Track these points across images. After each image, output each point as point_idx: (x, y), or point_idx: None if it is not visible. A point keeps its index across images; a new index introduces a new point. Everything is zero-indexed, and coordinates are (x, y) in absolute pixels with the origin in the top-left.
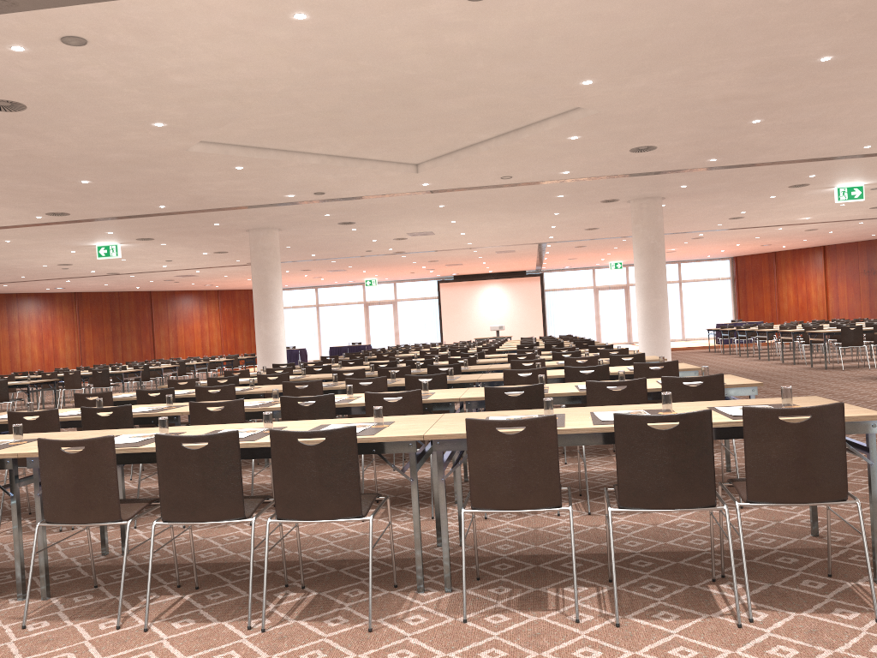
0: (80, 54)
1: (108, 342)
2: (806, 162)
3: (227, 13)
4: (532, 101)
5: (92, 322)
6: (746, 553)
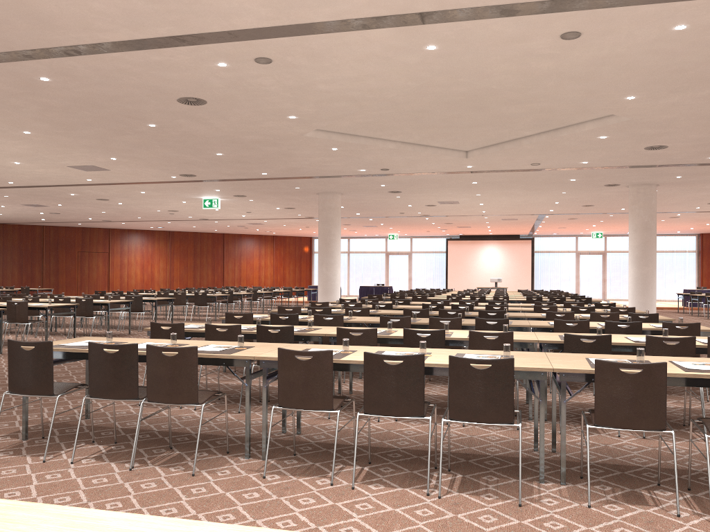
0: (262, 69)
1: (190, 270)
2: None
3: (379, 44)
4: (577, 109)
5: (179, 254)
6: None
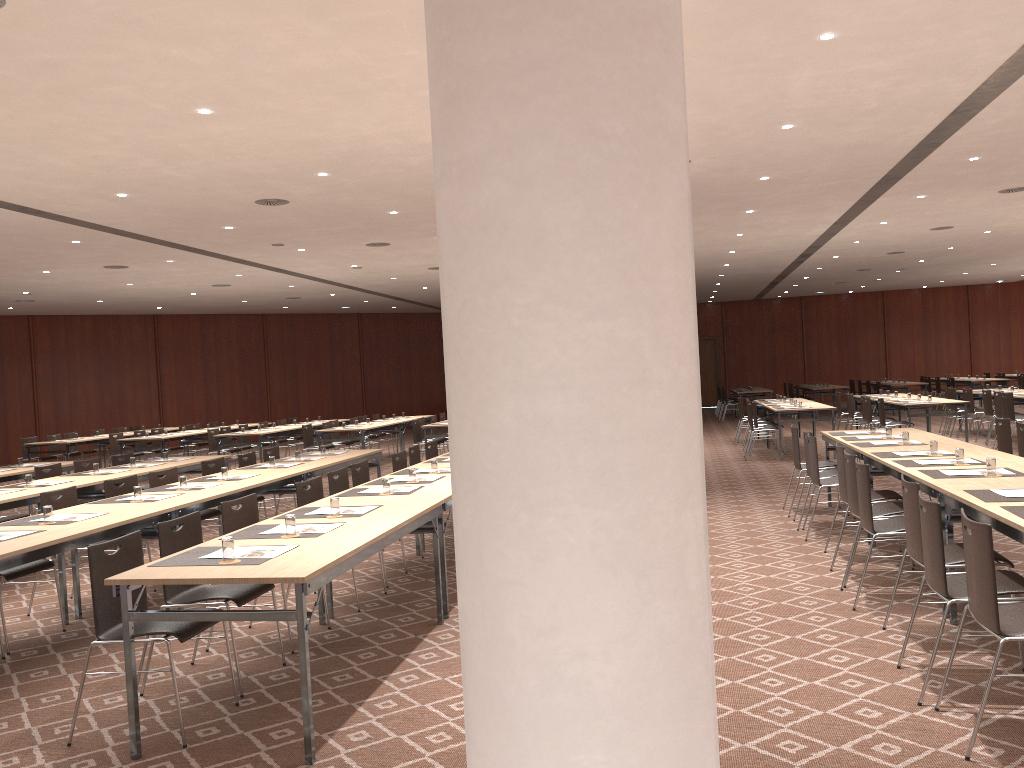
0: None
1: None
2: None
3: None
4: None
5: None
6: None
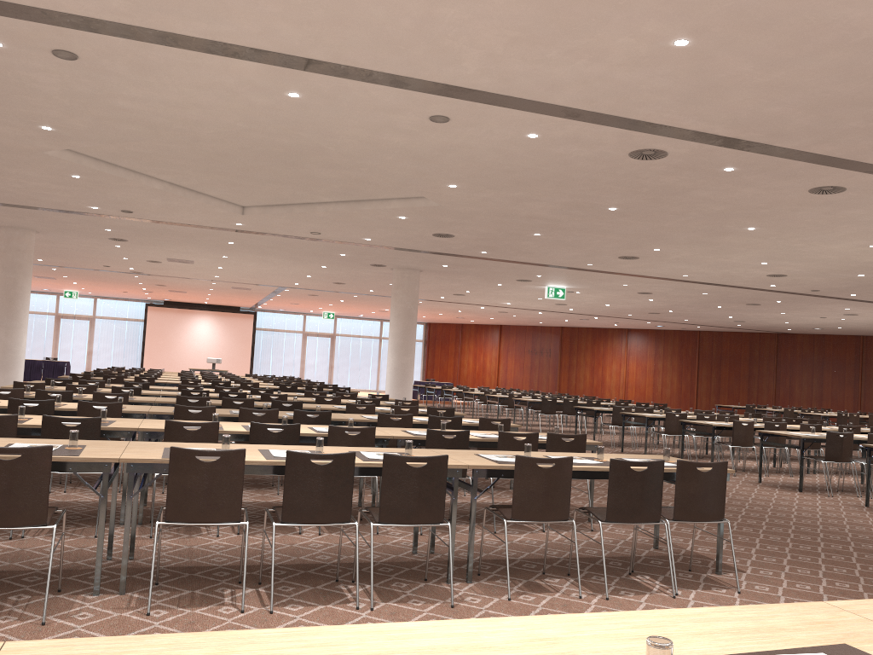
0: (54, 64)
1: None
2: (543, 266)
3: (237, 77)
4: (391, 185)
5: None
6: (629, 558)
